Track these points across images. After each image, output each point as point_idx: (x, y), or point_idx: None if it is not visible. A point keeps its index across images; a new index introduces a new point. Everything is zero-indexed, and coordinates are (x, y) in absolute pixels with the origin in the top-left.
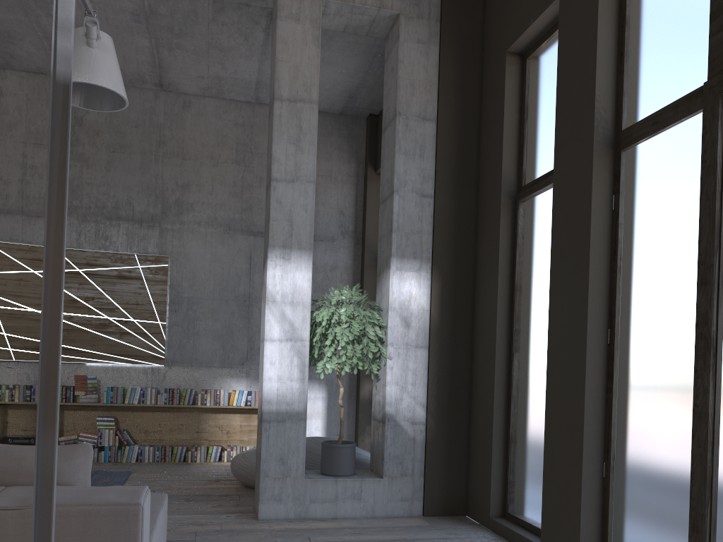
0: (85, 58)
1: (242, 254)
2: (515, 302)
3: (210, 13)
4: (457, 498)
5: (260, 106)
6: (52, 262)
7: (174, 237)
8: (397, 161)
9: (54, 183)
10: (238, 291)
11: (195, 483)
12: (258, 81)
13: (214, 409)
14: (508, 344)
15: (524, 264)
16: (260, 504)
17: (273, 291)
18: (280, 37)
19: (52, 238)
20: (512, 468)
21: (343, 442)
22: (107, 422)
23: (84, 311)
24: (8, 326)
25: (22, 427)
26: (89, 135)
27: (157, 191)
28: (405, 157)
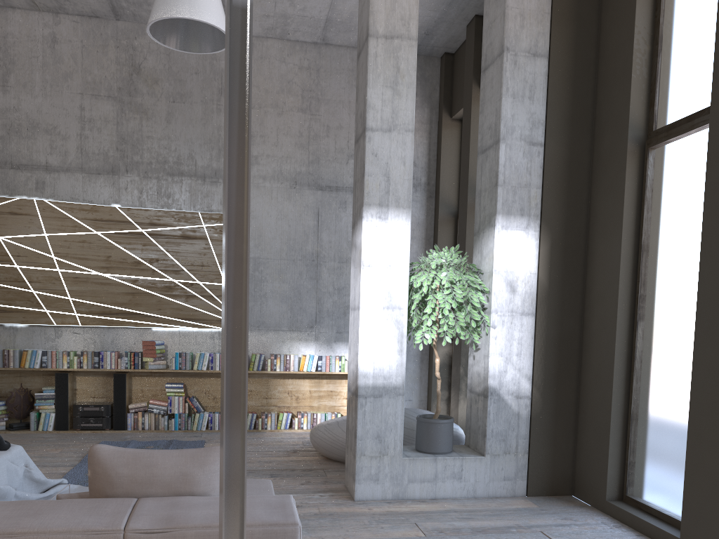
0: None
1: (309, 210)
2: (641, 264)
3: None
4: (563, 477)
5: (327, 47)
6: (233, 248)
7: None
8: (504, 105)
9: (233, 144)
10: (306, 250)
11: (274, 454)
12: (328, 18)
13: (283, 375)
14: (630, 311)
15: (653, 221)
16: (357, 485)
17: (369, 255)
18: None
19: (233, 216)
20: (632, 448)
21: (438, 417)
22: (176, 389)
23: (149, 274)
24: (73, 290)
25: (90, 394)
26: (147, 84)
27: (220, 144)
28: (513, 99)
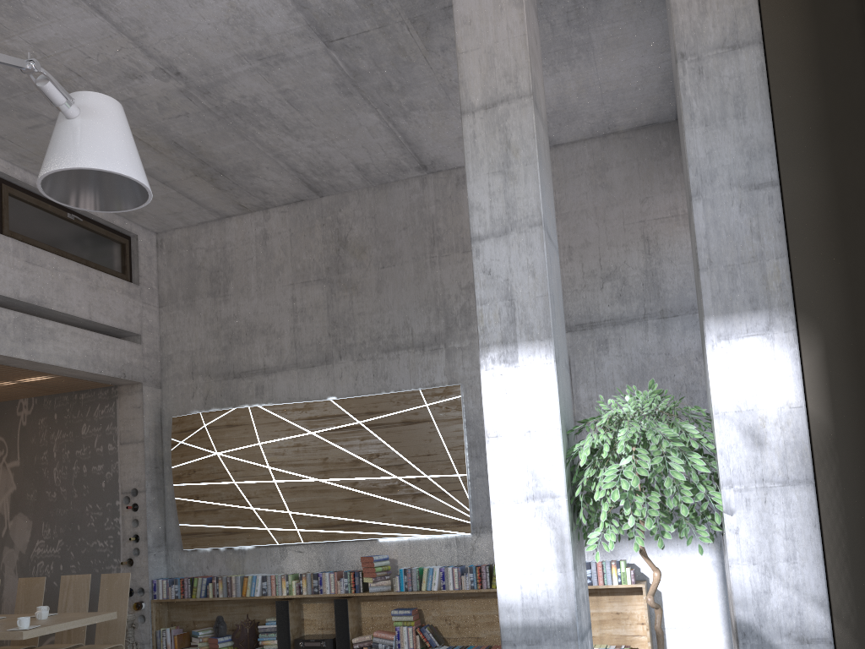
0: (60, 136)
1: None
2: None
3: (418, 40)
4: None
5: (557, 150)
6: None
7: (464, 357)
8: (691, 141)
9: None
10: None
11: None
12: None
13: None
14: None
15: None
16: None
17: (495, 420)
18: (460, 17)
19: None
20: None
21: None
22: (404, 616)
23: (369, 473)
24: (291, 502)
25: (318, 624)
26: (355, 256)
27: (438, 302)
28: (706, 127)
